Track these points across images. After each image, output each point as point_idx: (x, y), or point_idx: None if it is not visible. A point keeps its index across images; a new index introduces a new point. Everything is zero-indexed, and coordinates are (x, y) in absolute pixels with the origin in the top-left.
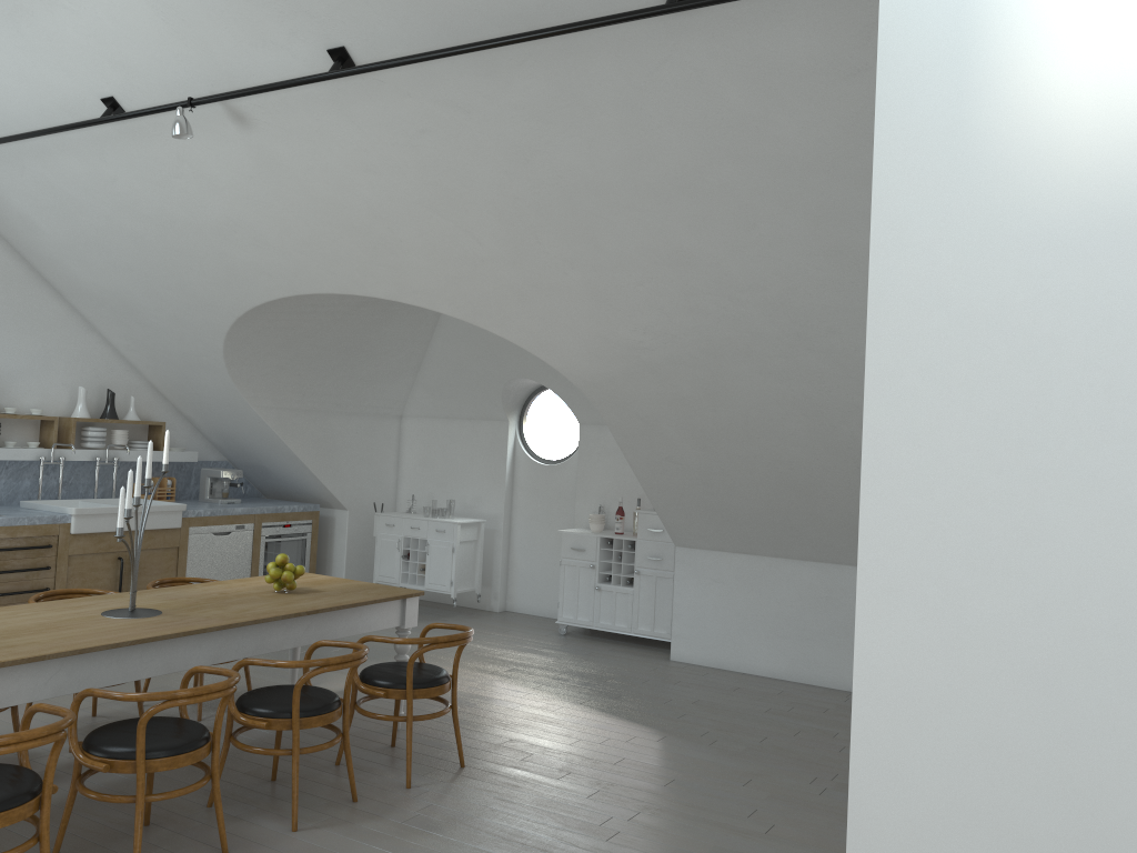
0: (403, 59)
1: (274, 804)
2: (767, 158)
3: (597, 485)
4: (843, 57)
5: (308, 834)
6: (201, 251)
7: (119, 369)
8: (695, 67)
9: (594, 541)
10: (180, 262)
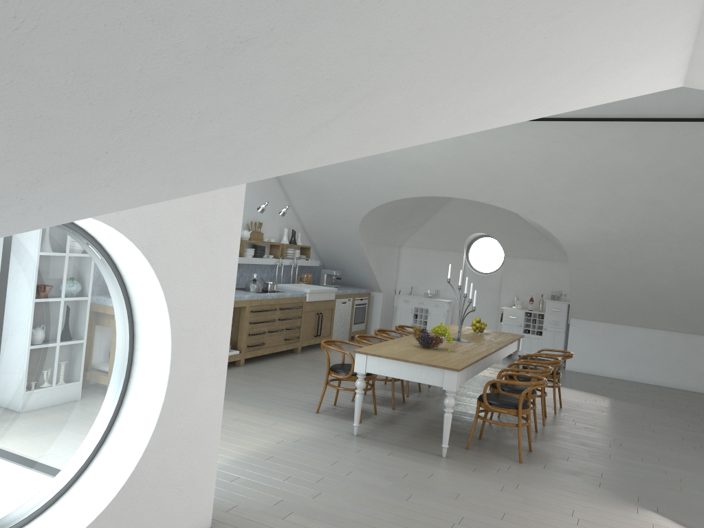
0: (575, 119)
1: None
2: None
3: (513, 286)
4: None
5: (550, 427)
6: (389, 173)
7: (293, 219)
8: (703, 136)
9: (521, 313)
10: (372, 176)
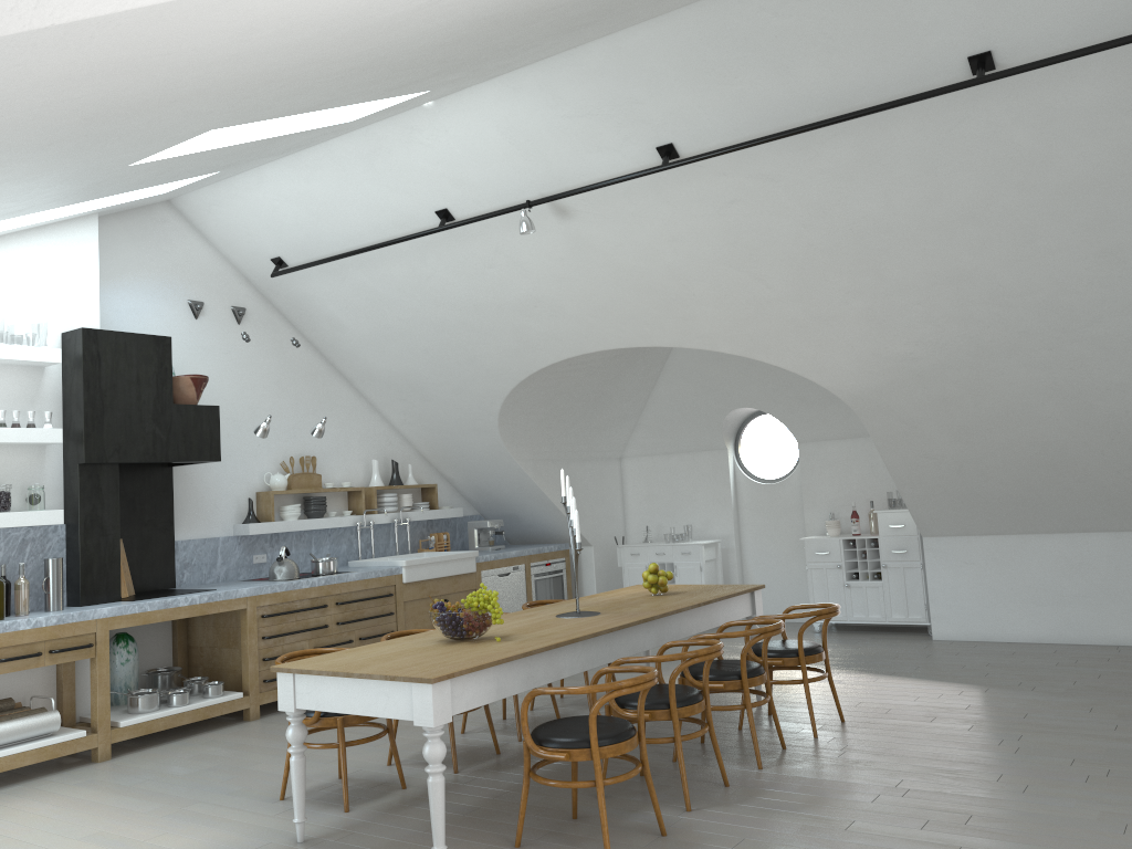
0: (734, 147)
1: (723, 756)
2: (1049, 184)
3: (823, 496)
4: (1124, 97)
5: (773, 770)
6: (498, 327)
7: (395, 442)
8: (990, 121)
9: (837, 543)
10: (475, 339)
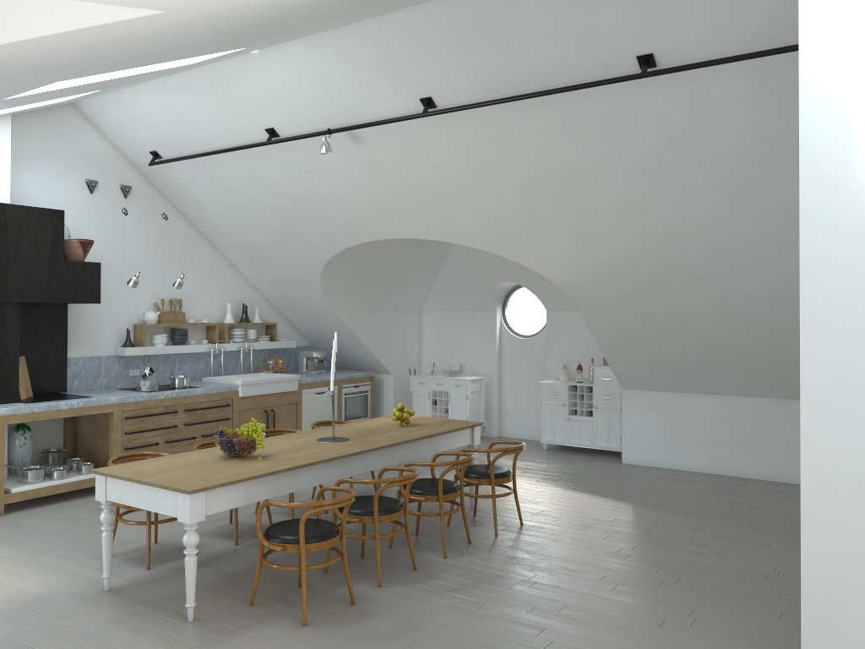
0: (472, 105)
1: (425, 546)
2: (698, 152)
3: (561, 351)
4: (748, 96)
5: (453, 559)
6: (316, 215)
7: (247, 290)
8: (655, 103)
9: (564, 388)
10: (300, 223)
